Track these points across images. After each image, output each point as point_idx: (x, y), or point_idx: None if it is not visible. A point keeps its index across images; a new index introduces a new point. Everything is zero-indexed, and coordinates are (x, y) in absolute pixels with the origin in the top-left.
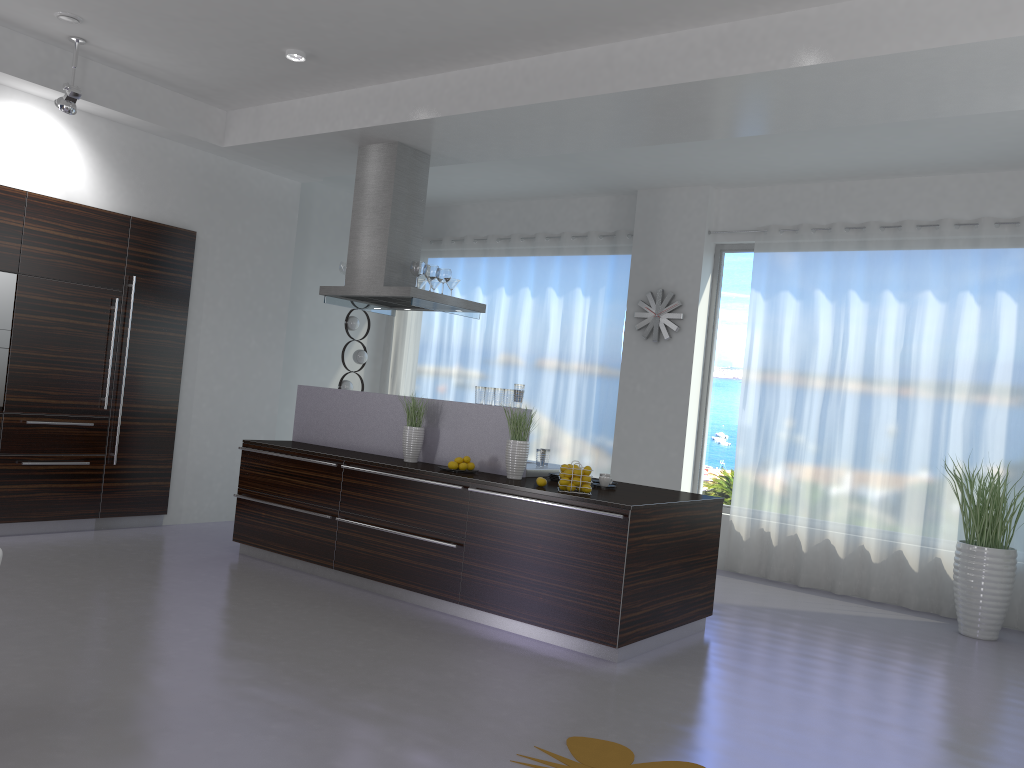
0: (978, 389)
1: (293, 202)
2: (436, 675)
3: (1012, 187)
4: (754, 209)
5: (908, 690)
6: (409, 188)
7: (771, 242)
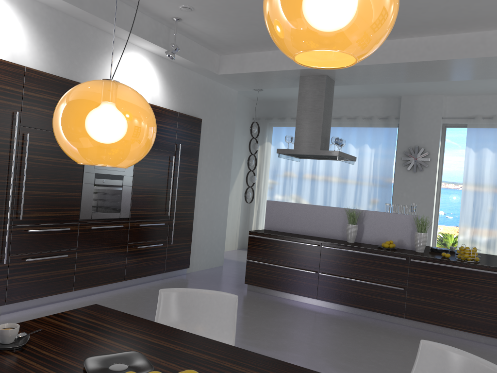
0: None
1: (235, 101)
2: None
3: None
4: (466, 107)
5: None
6: (328, 98)
7: (478, 123)
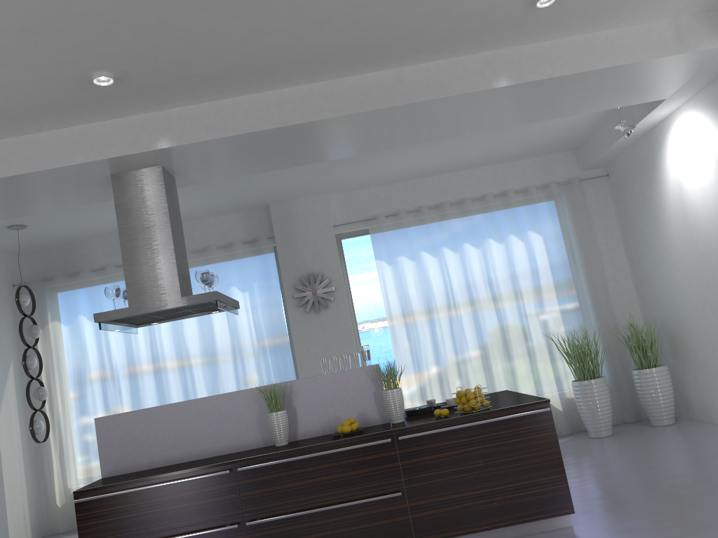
0: (537, 290)
1: None
2: None
3: (514, 171)
4: (360, 205)
5: (682, 465)
6: (173, 207)
7: (382, 225)
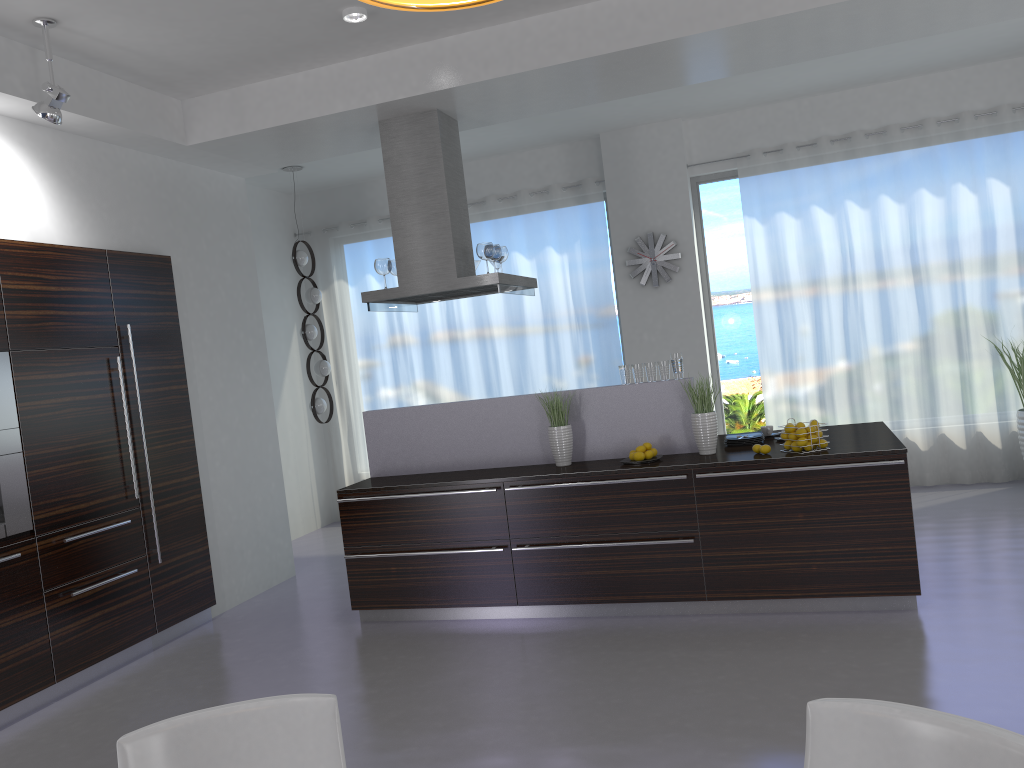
0: (988, 271)
1: (243, 203)
2: (832, 680)
3: (979, 80)
4: (728, 136)
5: None
6: (452, 161)
7: (757, 166)
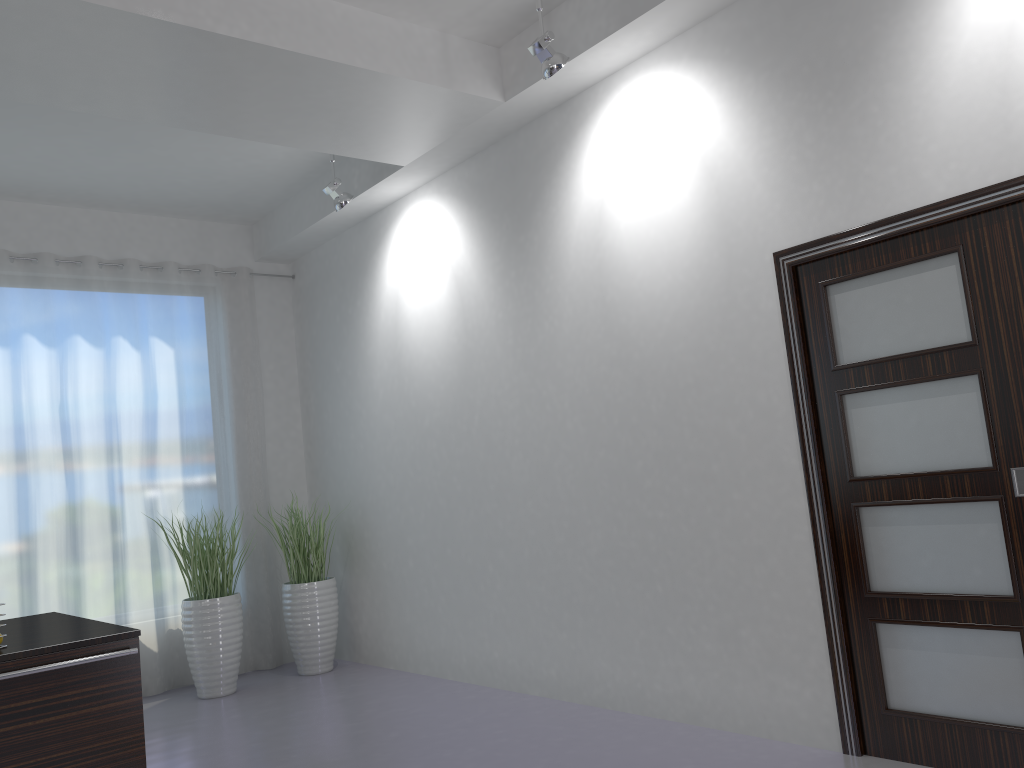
0: (149, 440)
1: None
2: None
3: (146, 231)
4: None
5: (347, 742)
6: None
7: None
